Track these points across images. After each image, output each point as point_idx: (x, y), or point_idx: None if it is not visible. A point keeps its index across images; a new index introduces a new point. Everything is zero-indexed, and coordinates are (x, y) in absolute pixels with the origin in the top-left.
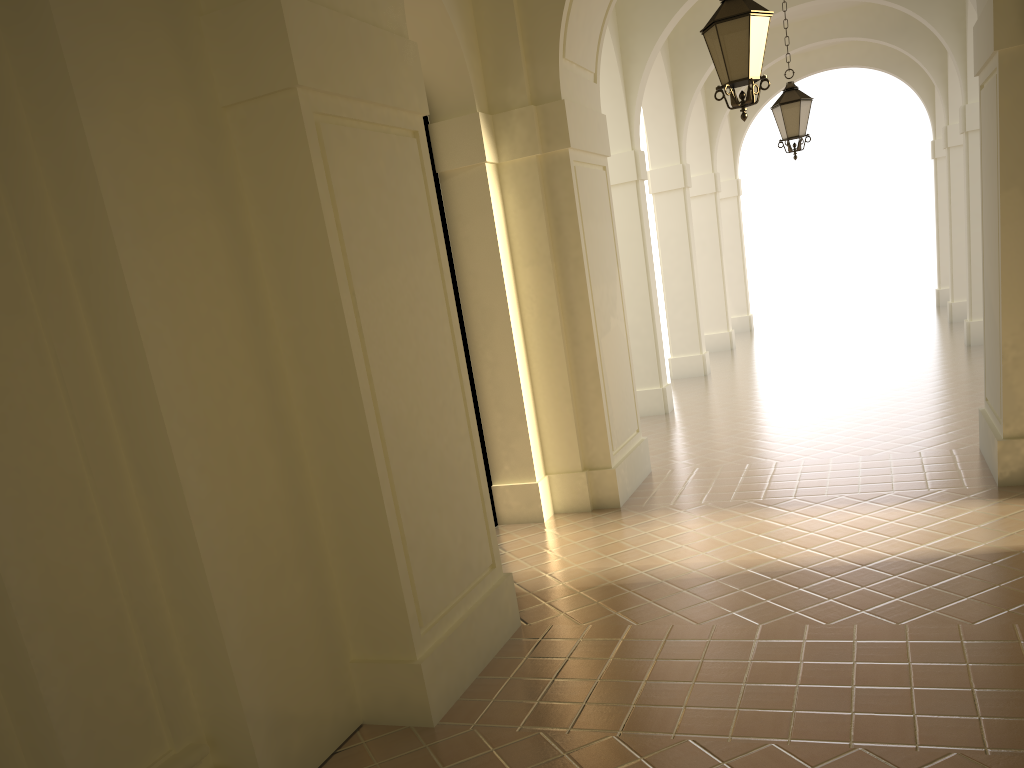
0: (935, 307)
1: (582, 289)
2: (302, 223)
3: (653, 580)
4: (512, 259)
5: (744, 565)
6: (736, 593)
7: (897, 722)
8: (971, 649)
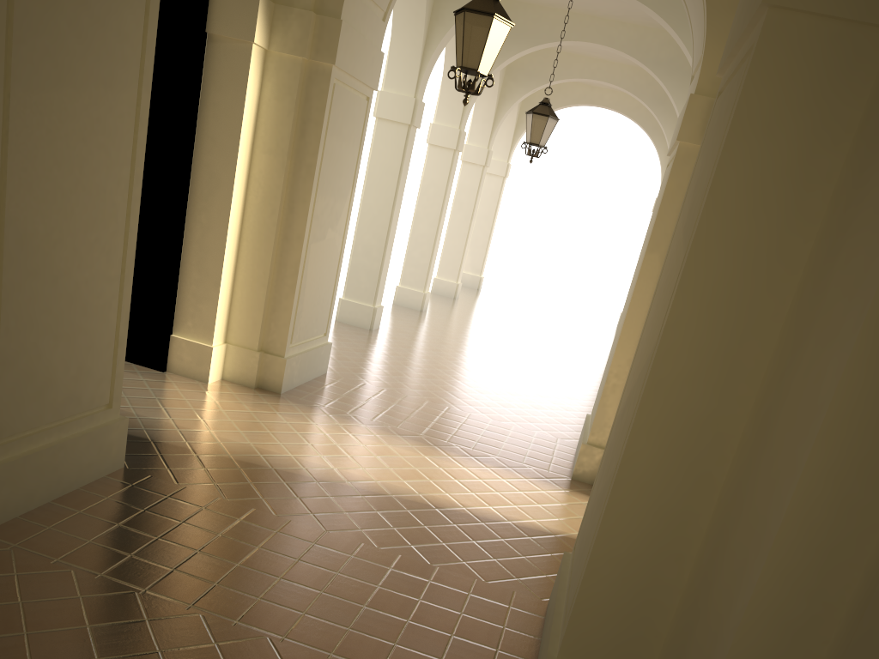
0: (616, 325)
1: (307, 194)
2: None
3: (265, 465)
4: (254, 141)
5: (347, 477)
6: (325, 498)
7: (378, 646)
8: (471, 602)
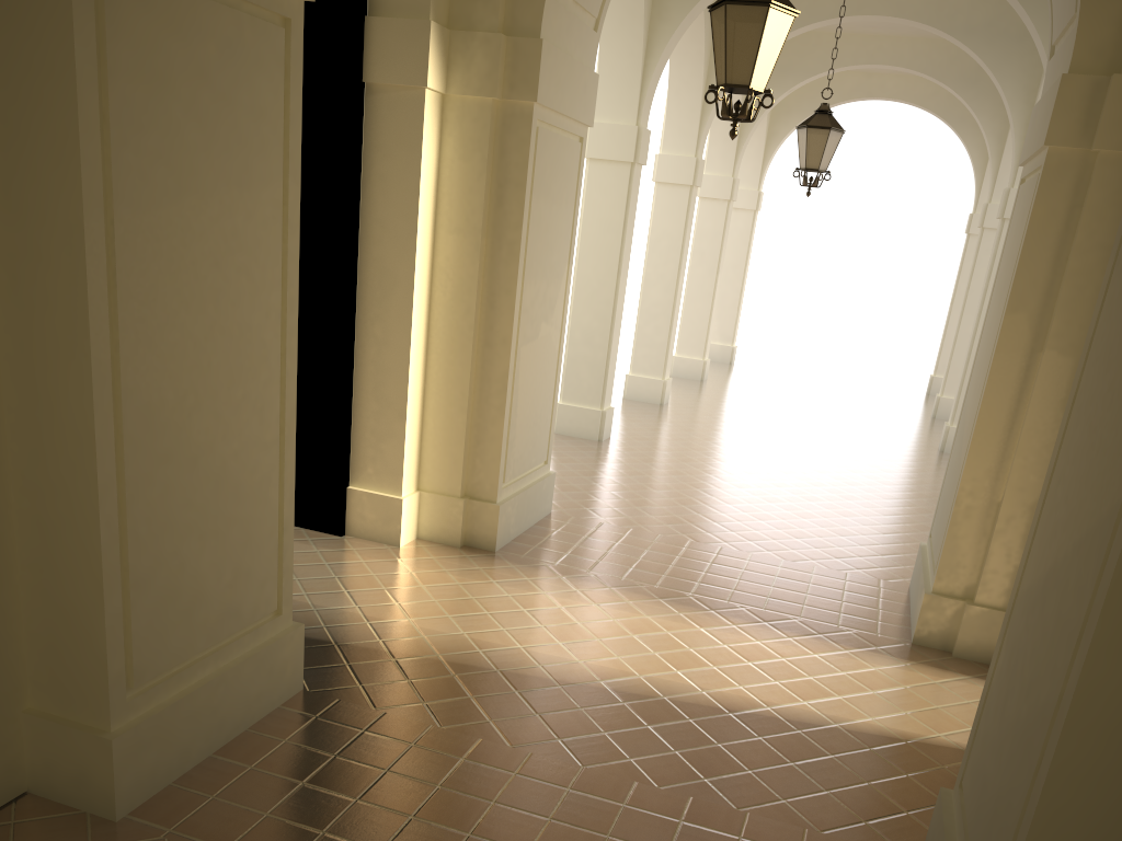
0: (925, 394)
1: (511, 281)
2: (46, 100)
3: (487, 666)
4: (435, 219)
5: (599, 674)
6: (574, 712)
7: None
8: None
